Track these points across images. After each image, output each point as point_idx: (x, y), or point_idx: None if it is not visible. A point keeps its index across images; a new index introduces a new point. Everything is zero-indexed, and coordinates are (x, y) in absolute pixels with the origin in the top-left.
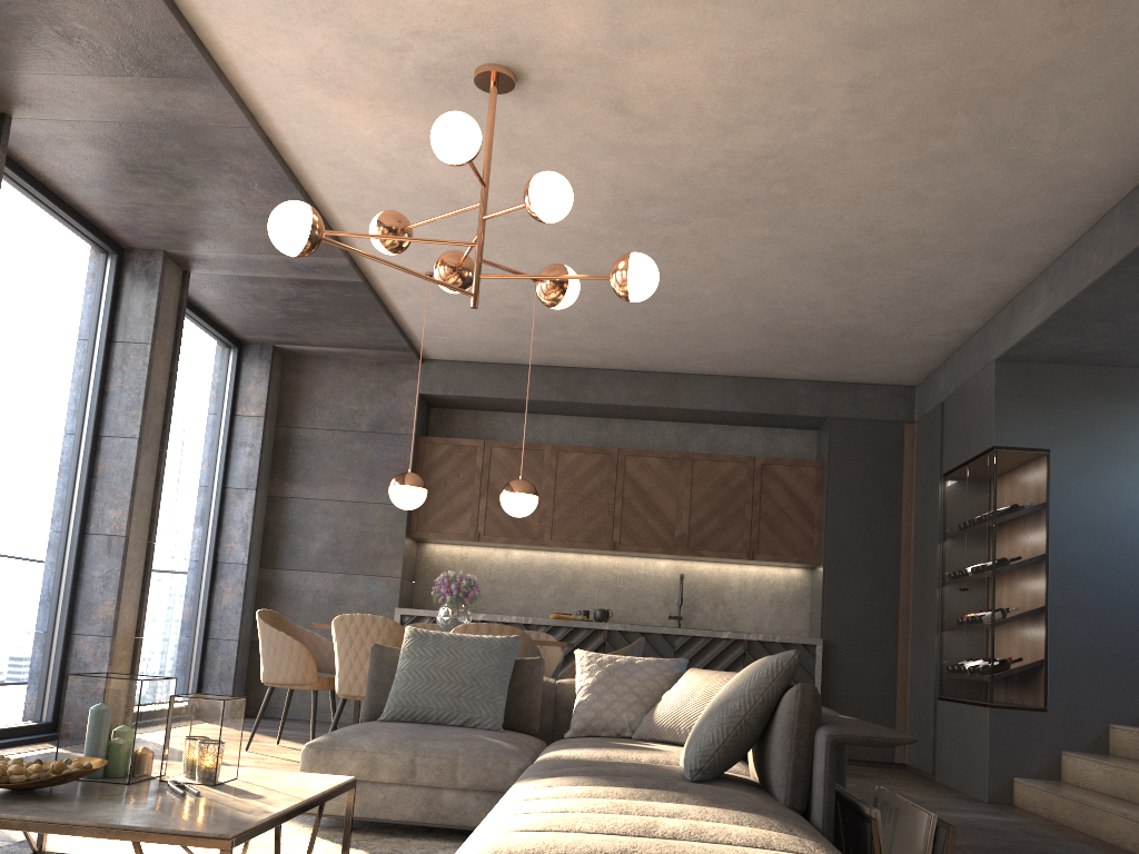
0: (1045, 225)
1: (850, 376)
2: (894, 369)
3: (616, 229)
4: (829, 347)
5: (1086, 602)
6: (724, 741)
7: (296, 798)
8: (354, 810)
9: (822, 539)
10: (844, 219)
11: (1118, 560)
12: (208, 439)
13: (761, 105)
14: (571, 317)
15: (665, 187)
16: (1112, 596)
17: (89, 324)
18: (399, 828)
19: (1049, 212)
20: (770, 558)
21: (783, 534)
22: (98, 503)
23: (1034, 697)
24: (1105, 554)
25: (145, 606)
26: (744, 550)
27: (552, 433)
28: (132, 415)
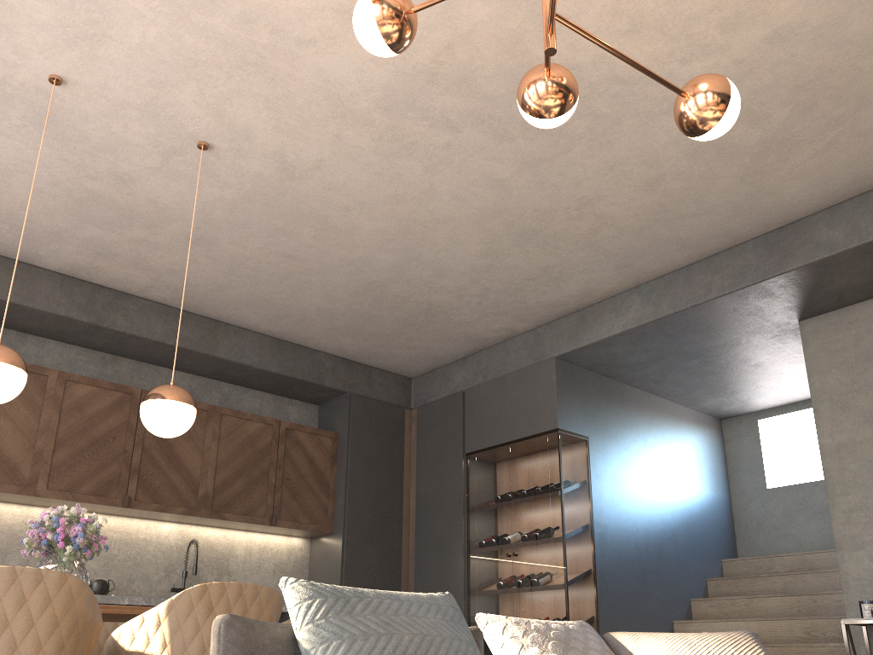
0: (689, 244)
1: (374, 358)
2: (417, 358)
3: (378, 109)
4: (395, 322)
5: (615, 565)
6: None
7: None
8: None
9: (339, 508)
10: (581, 184)
11: (627, 531)
12: None
13: (697, 12)
14: (180, 215)
15: (494, 74)
16: (627, 561)
17: None
18: None
19: (706, 233)
20: (291, 525)
21: (303, 501)
22: None
23: None
24: (621, 526)
25: None
26: (267, 516)
27: (43, 359)
28: None
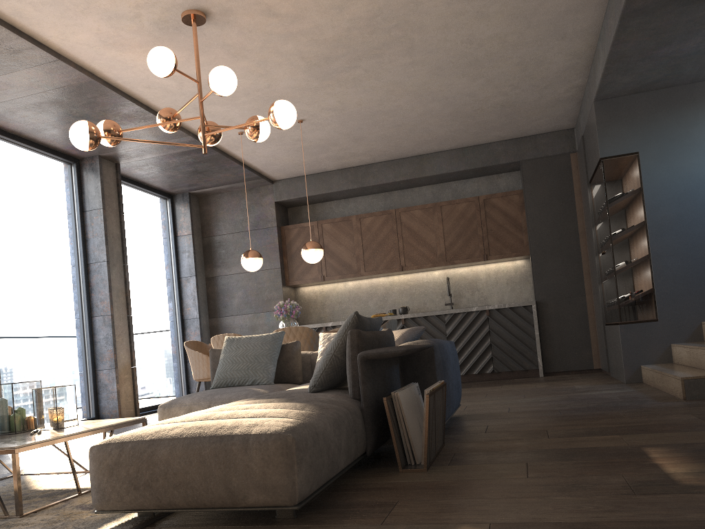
0: (576, 8)
1: (527, 131)
2: (552, 121)
3: (322, 81)
4: (500, 117)
5: (676, 246)
6: (325, 368)
7: (87, 429)
8: None
9: (528, 239)
10: (448, 39)
11: (695, 215)
12: (162, 253)
13: None
14: (335, 137)
15: (330, 50)
16: (694, 239)
17: (68, 205)
18: None
19: (573, 0)
20: (498, 257)
21: (504, 240)
22: (94, 299)
23: (648, 313)
24: (685, 212)
25: (133, 350)
26: (481, 255)
27: (358, 208)
28: (101, 249)
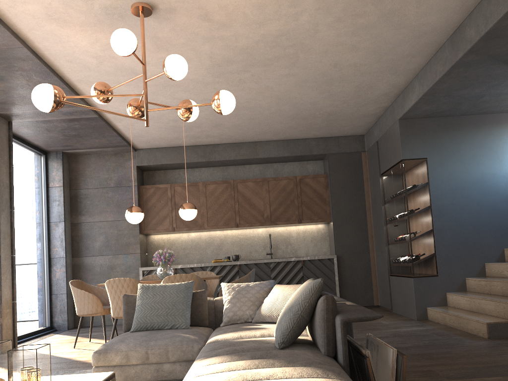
0: (414, 54)
1: (334, 133)
2: (354, 128)
3: (215, 78)
4: (323, 122)
5: (450, 225)
6: (292, 326)
7: None
8: (121, 379)
9: (331, 210)
10: (322, 61)
11: (462, 204)
12: (36, 201)
13: (275, 10)
14: (202, 122)
15: (235, 55)
16: (461, 220)
17: None
18: None
19: (416, 48)
20: (308, 221)
21: (313, 209)
22: None
23: (432, 270)
24: (456, 202)
25: (15, 286)
26: (296, 219)
27: (202, 176)
28: None
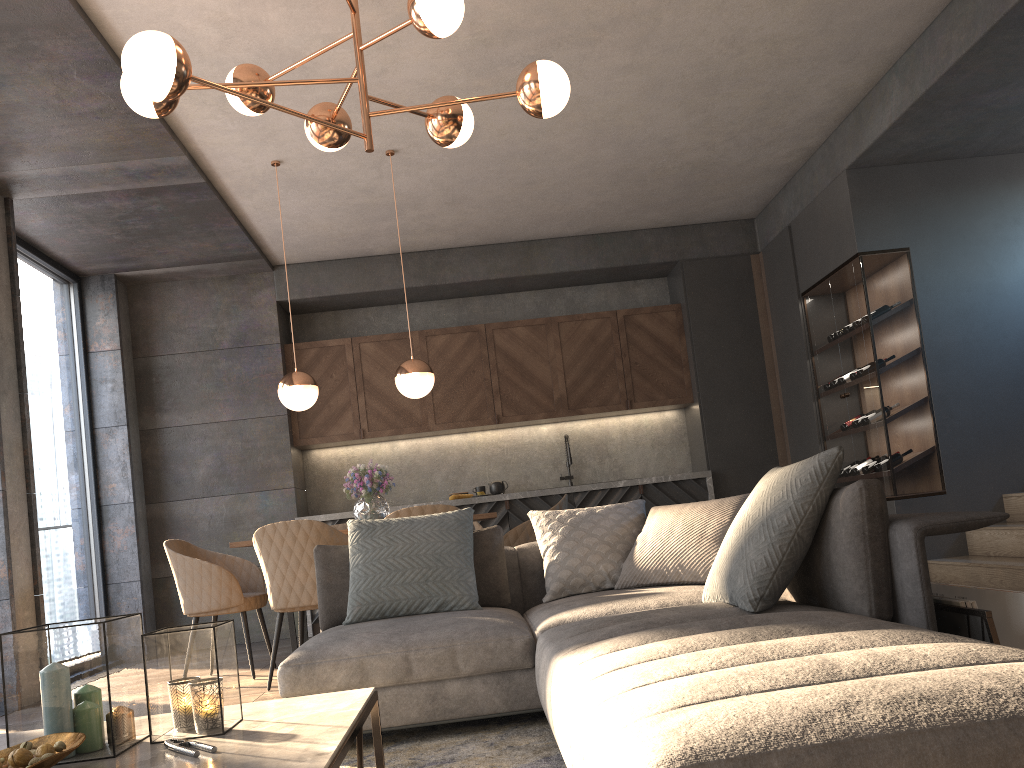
0: (901, 11)
1: (694, 217)
2: (736, 203)
3: (473, 78)
4: (677, 188)
5: (964, 385)
6: (780, 561)
7: (338, 728)
8: None
9: (693, 378)
10: (707, 32)
11: (986, 342)
12: (66, 381)
13: None
14: (424, 193)
15: (526, 16)
16: (986, 376)
17: None
18: (399, 733)
19: None
20: (647, 405)
21: (655, 379)
22: None
23: (933, 483)
24: (973, 338)
25: (38, 561)
26: (622, 401)
27: (415, 321)
28: None
